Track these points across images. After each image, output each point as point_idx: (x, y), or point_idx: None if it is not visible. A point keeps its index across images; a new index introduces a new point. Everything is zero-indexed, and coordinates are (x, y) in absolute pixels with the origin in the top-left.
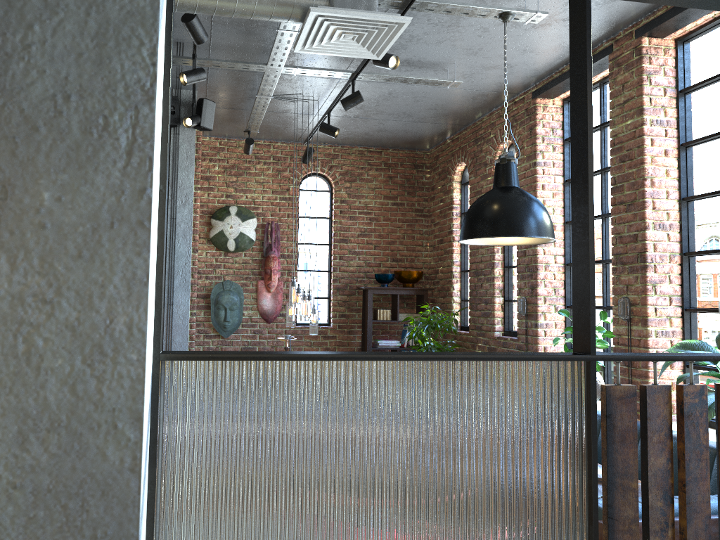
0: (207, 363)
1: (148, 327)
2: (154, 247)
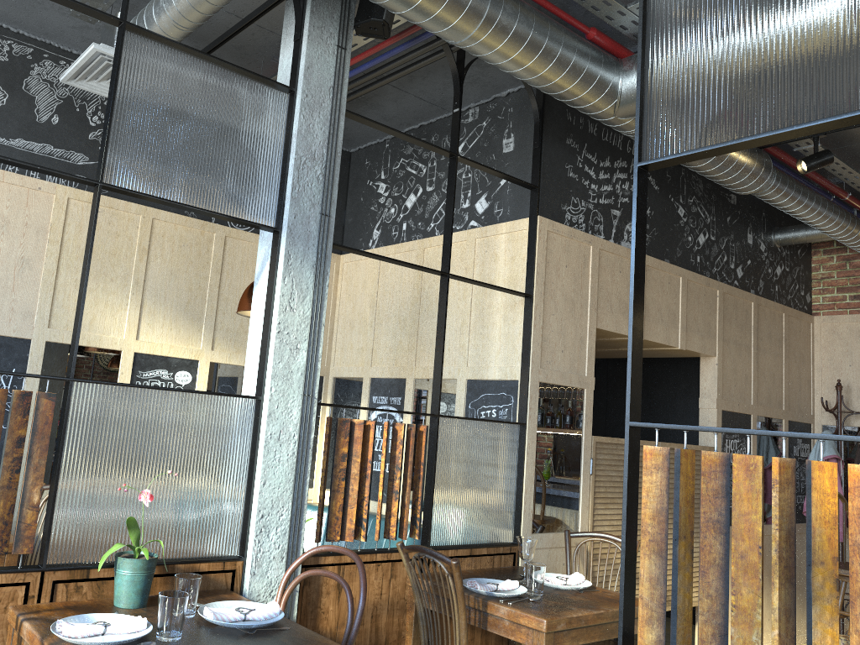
0: (240, 399)
1: (244, 384)
2: (254, 357)
